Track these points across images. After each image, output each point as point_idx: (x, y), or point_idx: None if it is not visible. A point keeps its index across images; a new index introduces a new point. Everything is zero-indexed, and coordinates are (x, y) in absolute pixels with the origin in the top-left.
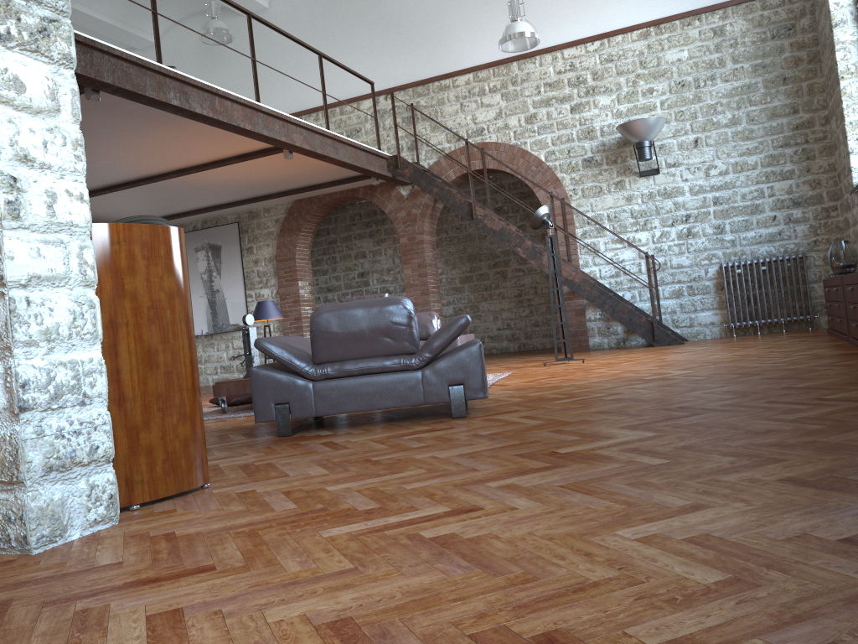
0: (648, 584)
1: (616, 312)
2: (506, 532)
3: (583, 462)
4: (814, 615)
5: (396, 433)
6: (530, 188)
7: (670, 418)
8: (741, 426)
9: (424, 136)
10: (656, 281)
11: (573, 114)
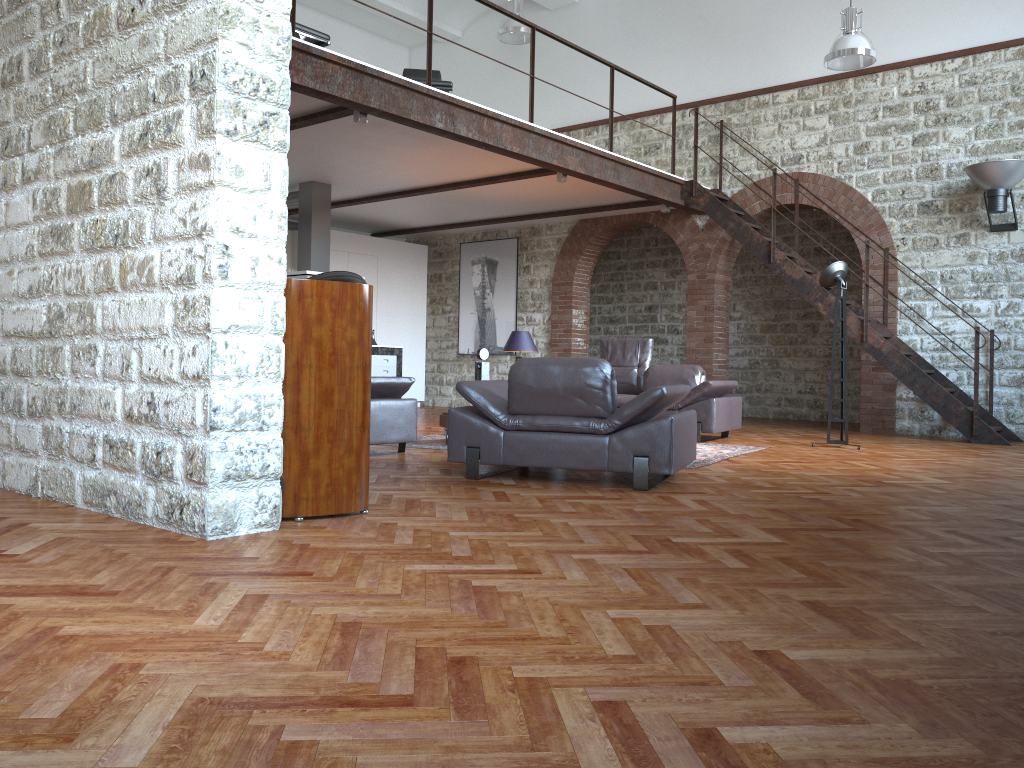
0: (571, 645)
1: (928, 394)
2: (532, 593)
3: (676, 553)
4: (642, 685)
5: (565, 495)
6: None
7: (823, 529)
8: (872, 549)
9: (731, 159)
10: (992, 363)
11: (915, 147)
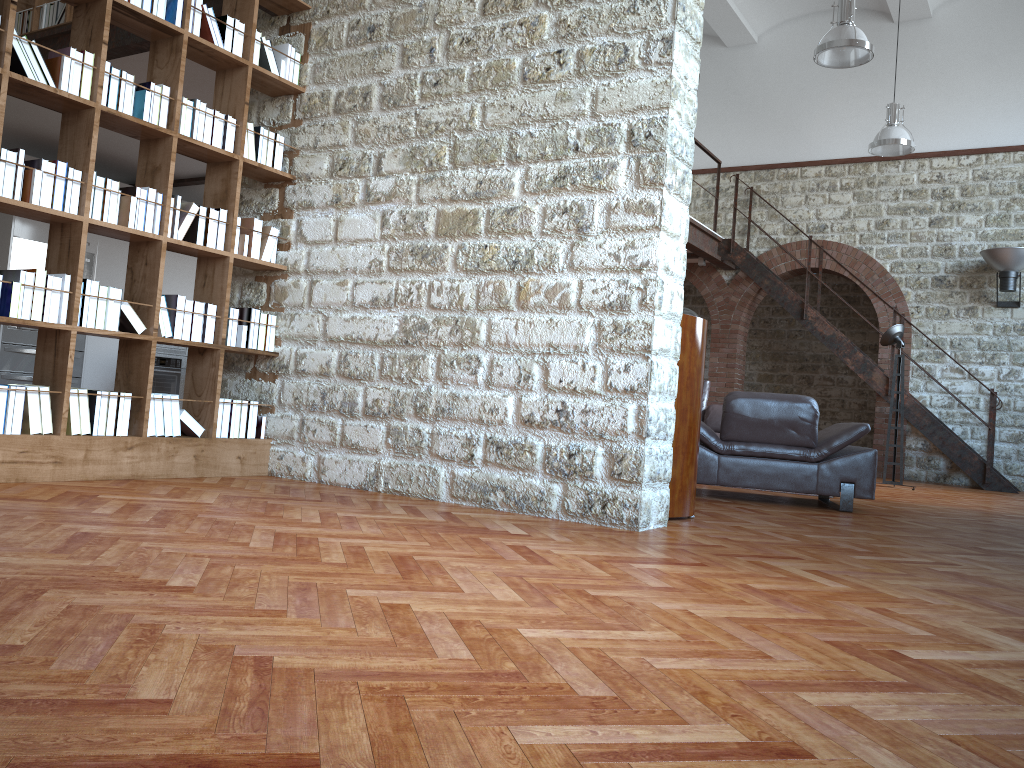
0: None
1: (945, 445)
2: (996, 577)
3: (1012, 556)
4: None
5: (800, 512)
6: (857, 293)
7: None
8: None
9: (758, 222)
10: (994, 421)
11: (931, 228)
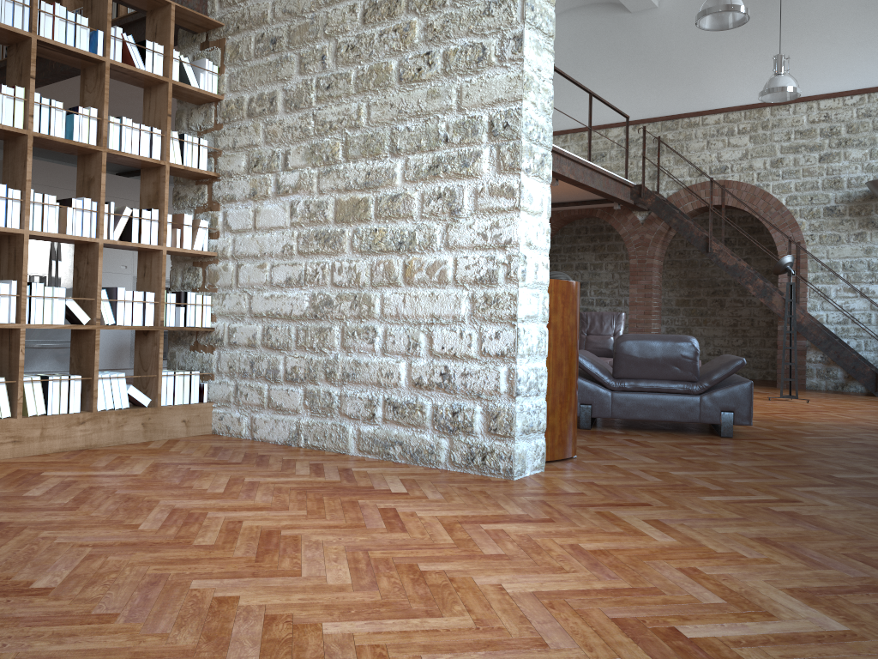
0: None
1: (840, 358)
2: (828, 515)
3: (858, 486)
4: None
5: (682, 442)
6: (761, 224)
7: None
8: None
9: (666, 167)
10: None
11: (821, 163)
